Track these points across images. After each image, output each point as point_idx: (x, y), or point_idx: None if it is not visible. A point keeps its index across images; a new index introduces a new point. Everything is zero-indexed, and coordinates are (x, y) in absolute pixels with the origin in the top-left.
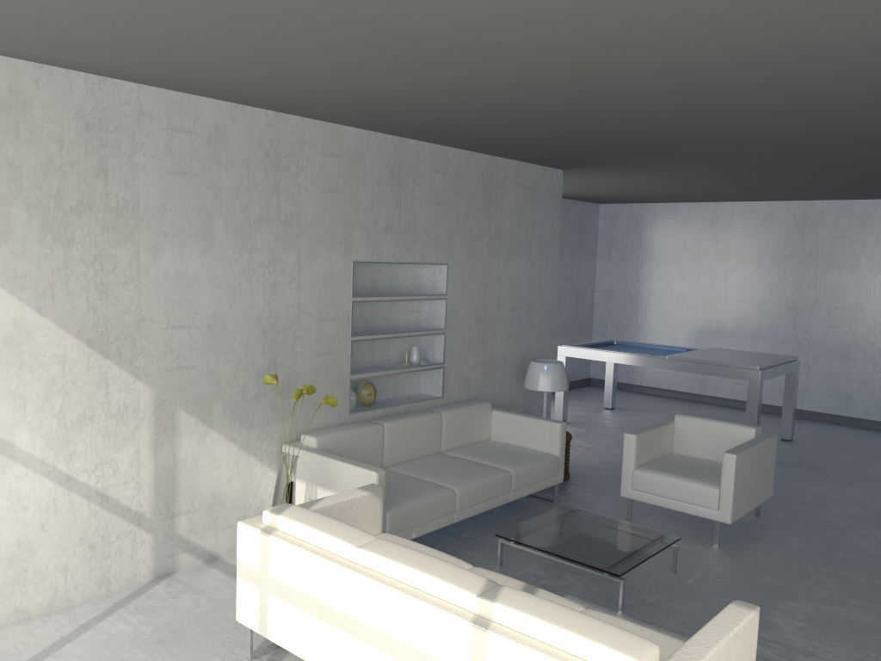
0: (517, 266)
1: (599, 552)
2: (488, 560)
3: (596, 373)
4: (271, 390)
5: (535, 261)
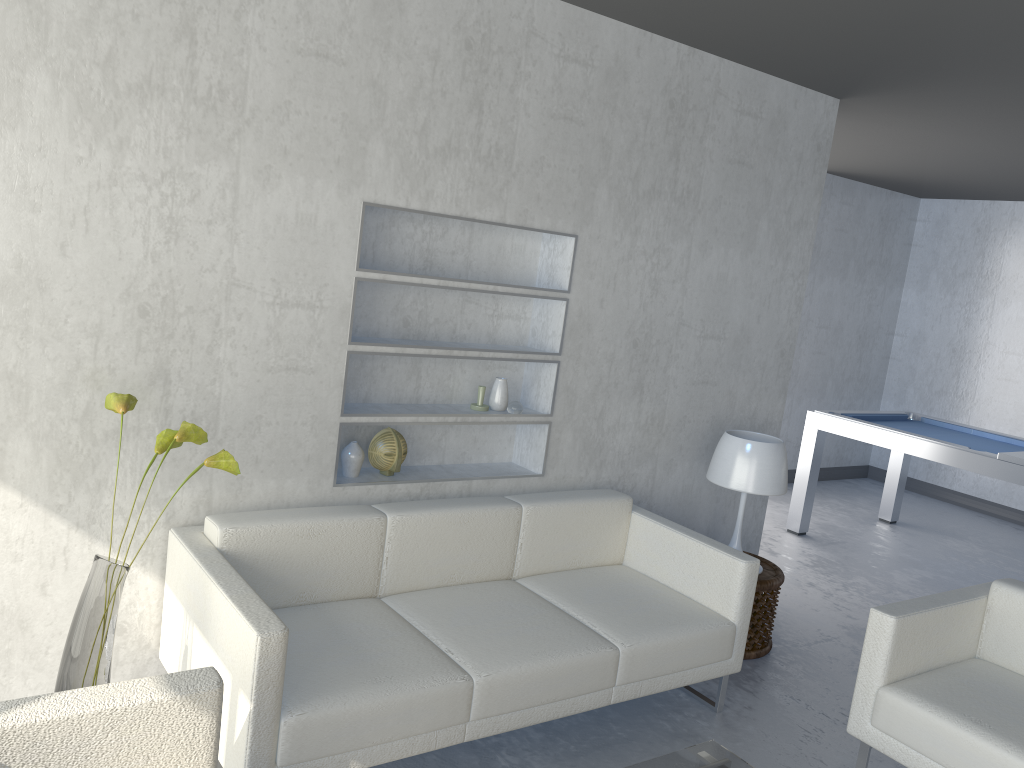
0: (725, 260)
1: None
2: None
3: (880, 459)
4: (154, 424)
5: (763, 256)
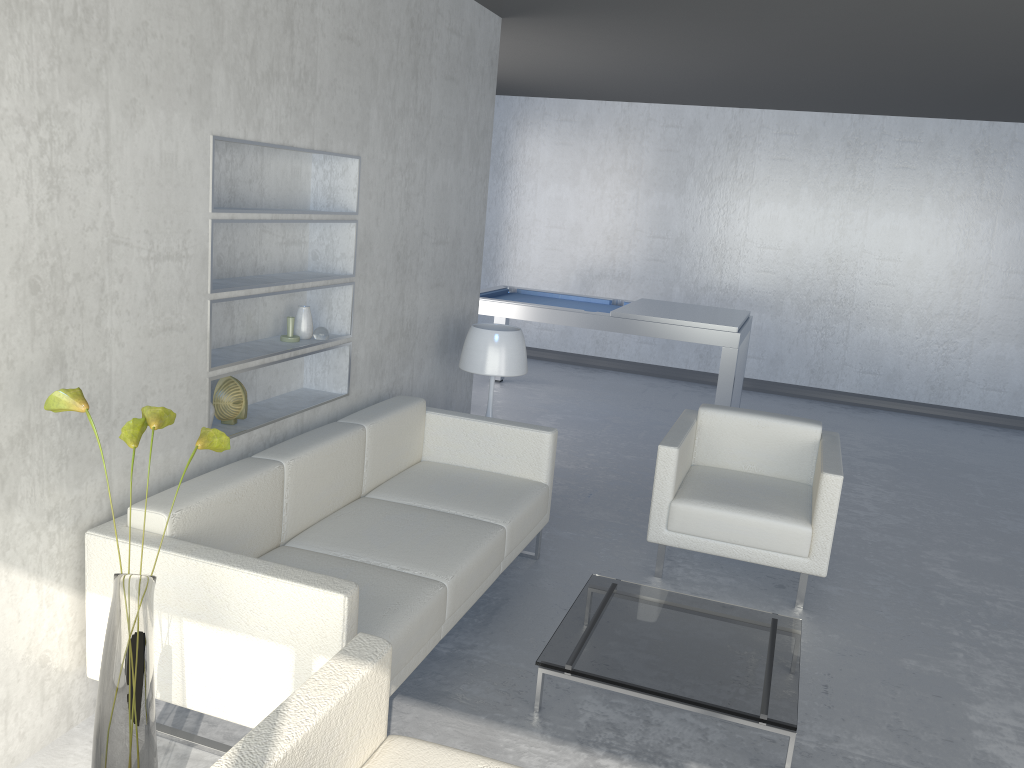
0: (445, 170)
1: (723, 675)
2: (512, 703)
3: None
4: (55, 418)
5: (465, 164)
